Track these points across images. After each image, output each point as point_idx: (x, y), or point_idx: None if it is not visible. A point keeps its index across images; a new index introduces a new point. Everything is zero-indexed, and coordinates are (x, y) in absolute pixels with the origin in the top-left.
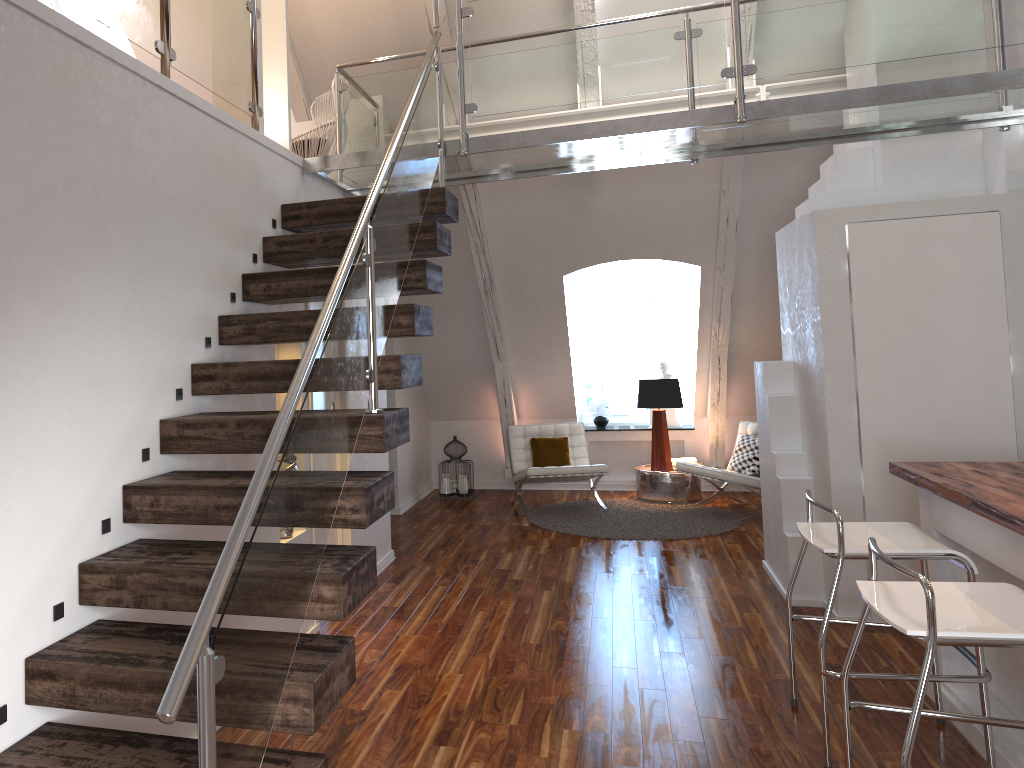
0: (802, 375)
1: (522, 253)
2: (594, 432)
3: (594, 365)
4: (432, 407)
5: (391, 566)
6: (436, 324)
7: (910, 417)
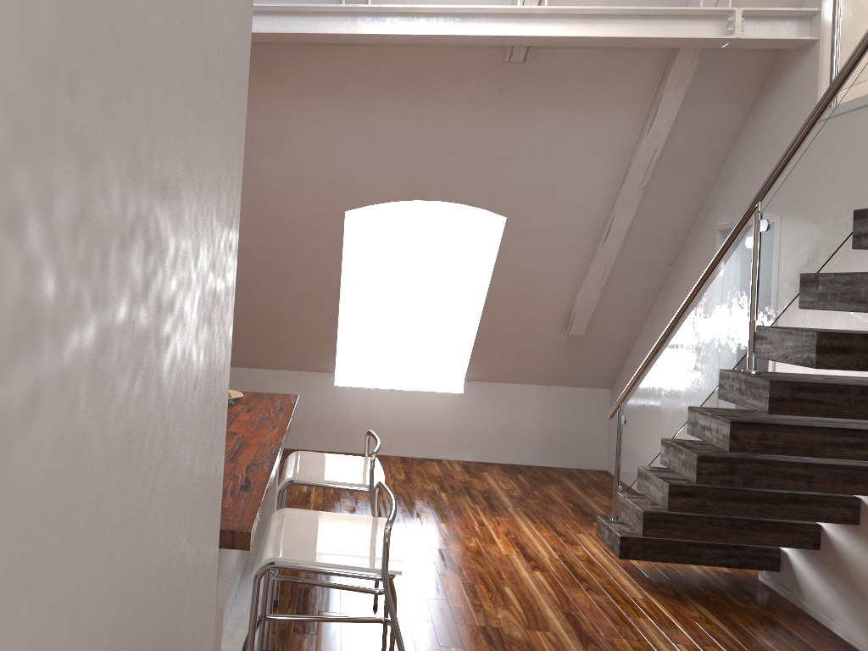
0: None
1: None
2: None
3: None
4: None
5: None
6: None
7: None
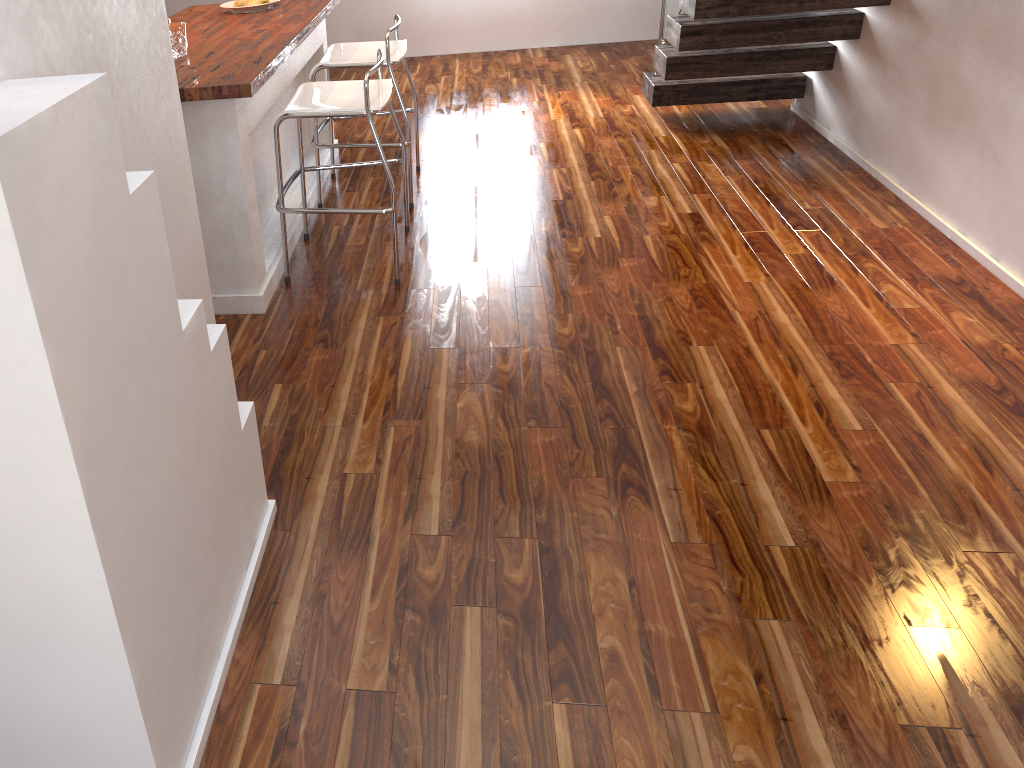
0: None
1: None
2: None
3: None
4: None
5: None
6: None
7: None
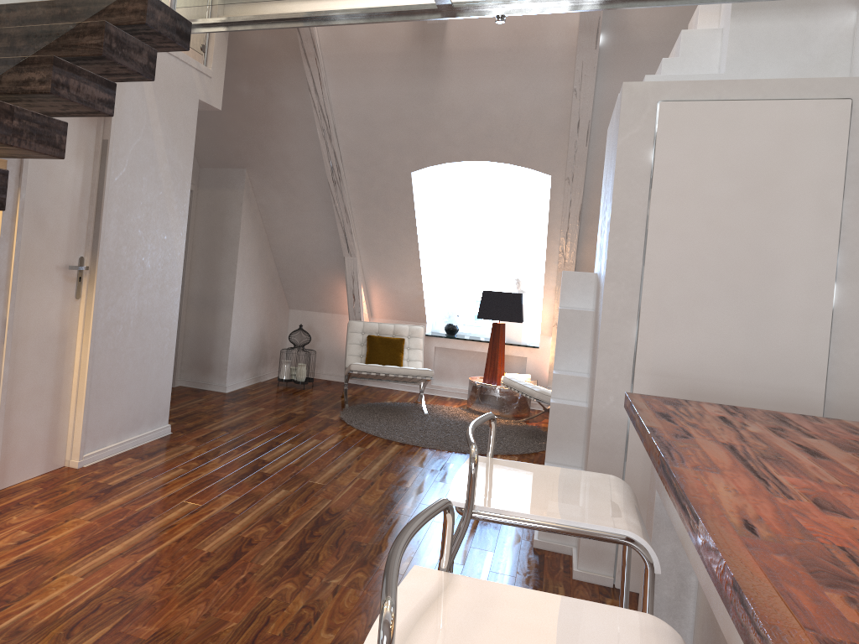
0: (598, 287)
1: (370, 143)
2: (441, 339)
3: (455, 274)
4: (291, 295)
5: (157, 441)
6: (290, 211)
7: (698, 346)
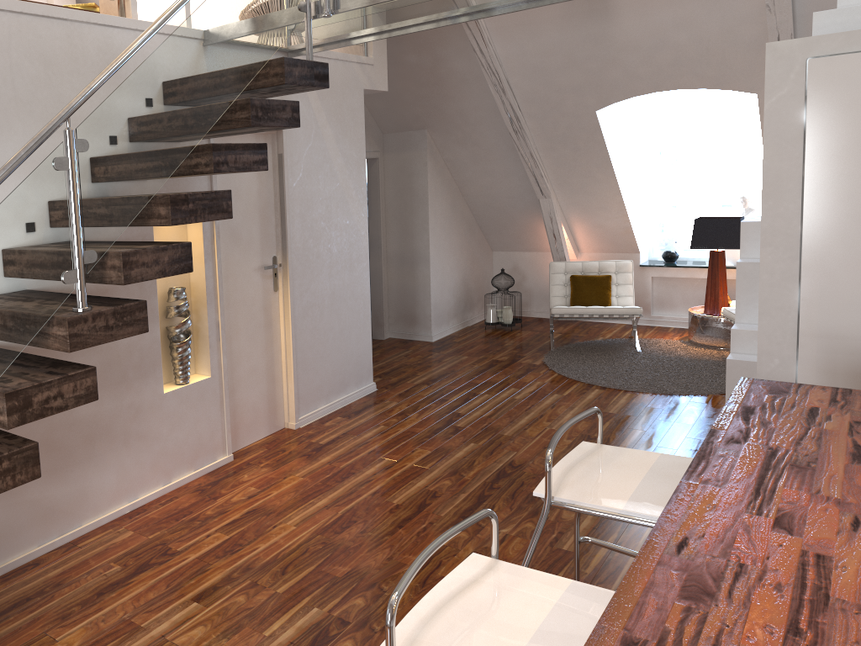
0: None
1: (547, 90)
2: (658, 268)
3: (670, 197)
4: (491, 239)
5: (363, 399)
6: (477, 162)
7: None
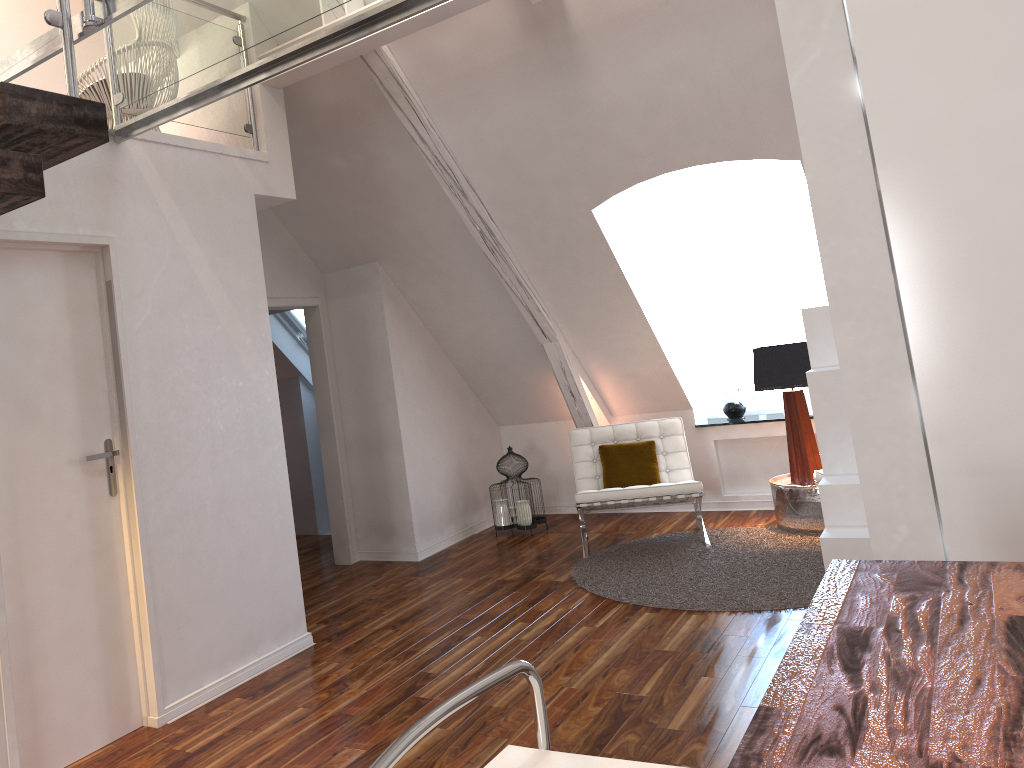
0: None
1: (521, 186)
2: (720, 427)
3: (721, 330)
4: (494, 408)
5: (288, 661)
6: (452, 301)
7: None
